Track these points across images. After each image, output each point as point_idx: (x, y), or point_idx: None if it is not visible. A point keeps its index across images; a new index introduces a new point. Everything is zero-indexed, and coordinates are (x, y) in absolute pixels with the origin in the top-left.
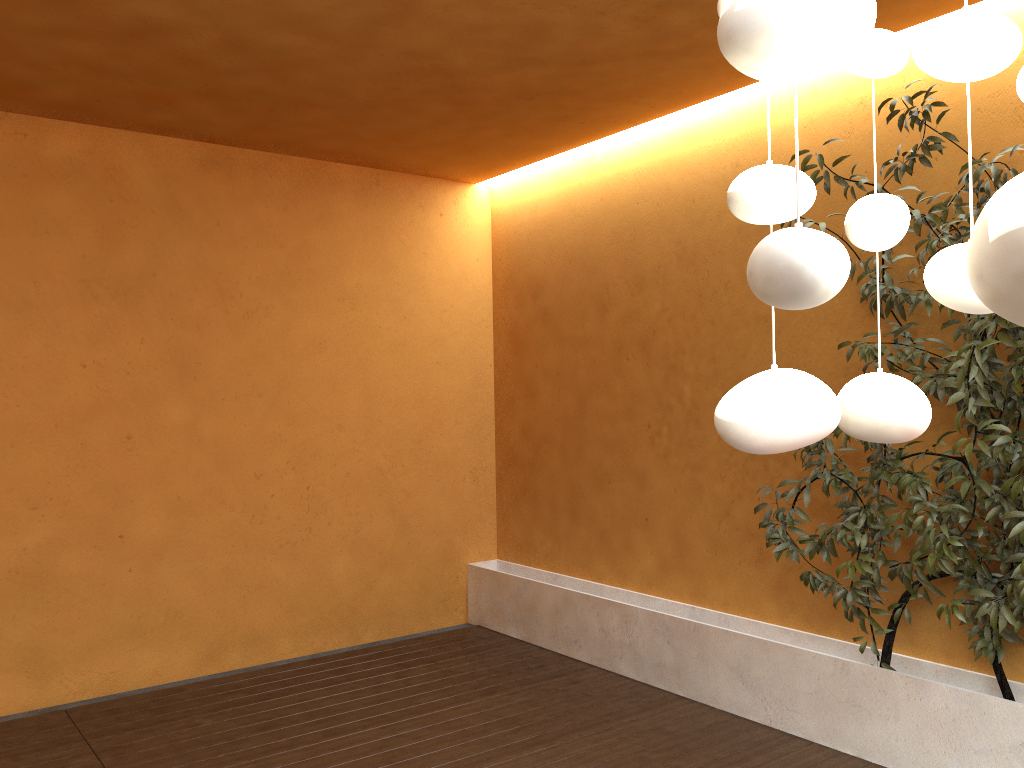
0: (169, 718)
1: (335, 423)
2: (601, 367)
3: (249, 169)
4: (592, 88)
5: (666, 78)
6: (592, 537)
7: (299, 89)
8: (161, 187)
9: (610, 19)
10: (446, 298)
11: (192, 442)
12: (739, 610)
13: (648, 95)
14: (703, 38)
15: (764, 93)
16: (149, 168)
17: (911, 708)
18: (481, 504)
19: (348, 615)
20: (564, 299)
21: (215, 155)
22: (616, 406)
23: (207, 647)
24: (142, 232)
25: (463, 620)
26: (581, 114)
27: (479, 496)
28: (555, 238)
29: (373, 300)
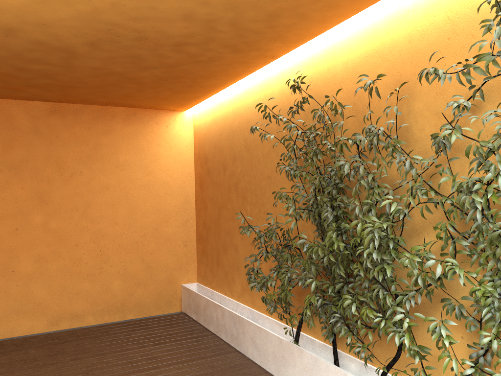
0: (20, 349)
1: (114, 221)
2: (224, 196)
3: (72, 112)
4: (188, 75)
5: (216, 69)
6: (223, 274)
7: (65, 82)
8: (30, 122)
9: (162, 51)
10: (170, 164)
11: (45, 231)
12: (264, 311)
13: (217, 76)
14: (212, 55)
15: (268, 72)
16: (25, 115)
17: (299, 362)
18: (188, 257)
19: (120, 306)
20: (214, 164)
21: (55, 107)
22: (229, 214)
23: (53, 319)
24: (22, 142)
25: (179, 310)
26: (196, 84)
27: (187, 253)
28: (211, 136)
29: (132, 166)
